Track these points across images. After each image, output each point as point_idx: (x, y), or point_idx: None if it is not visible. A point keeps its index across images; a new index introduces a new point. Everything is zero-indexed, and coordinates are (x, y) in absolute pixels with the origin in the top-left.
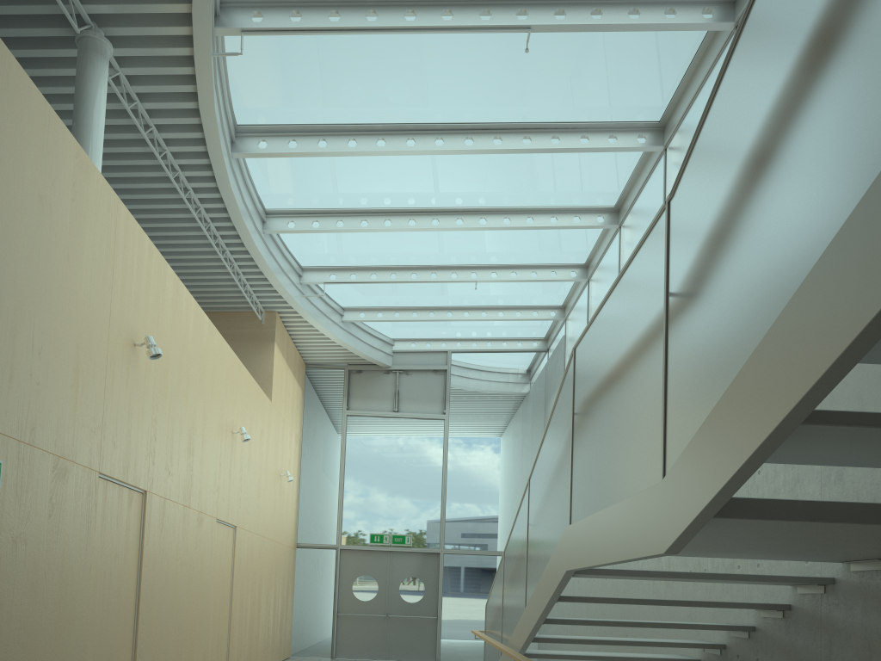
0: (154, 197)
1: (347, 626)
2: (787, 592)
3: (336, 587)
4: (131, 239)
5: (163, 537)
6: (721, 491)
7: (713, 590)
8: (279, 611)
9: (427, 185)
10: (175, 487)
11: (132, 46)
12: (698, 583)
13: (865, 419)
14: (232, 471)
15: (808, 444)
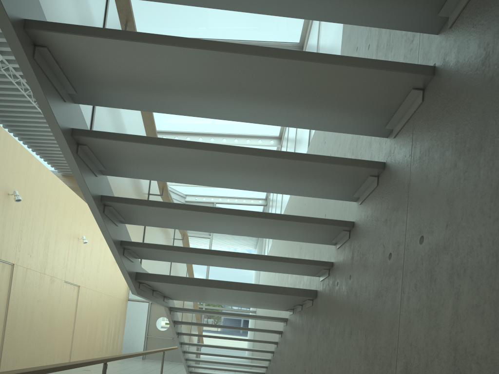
0: (39, 120)
1: (152, 343)
2: (282, 325)
3: (147, 322)
4: (8, 145)
5: (24, 287)
6: (120, 269)
7: (275, 326)
8: (112, 332)
9: (180, 121)
10: (34, 263)
11: (13, 55)
12: (273, 323)
13: (151, 246)
14: (78, 257)
15: (153, 254)
